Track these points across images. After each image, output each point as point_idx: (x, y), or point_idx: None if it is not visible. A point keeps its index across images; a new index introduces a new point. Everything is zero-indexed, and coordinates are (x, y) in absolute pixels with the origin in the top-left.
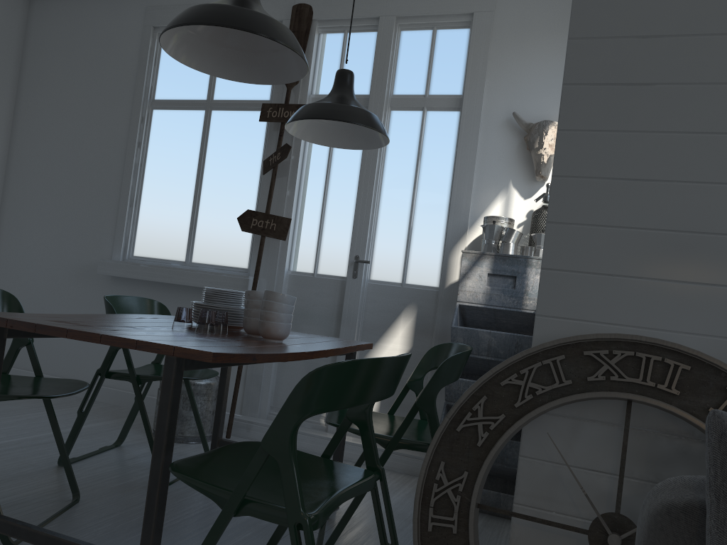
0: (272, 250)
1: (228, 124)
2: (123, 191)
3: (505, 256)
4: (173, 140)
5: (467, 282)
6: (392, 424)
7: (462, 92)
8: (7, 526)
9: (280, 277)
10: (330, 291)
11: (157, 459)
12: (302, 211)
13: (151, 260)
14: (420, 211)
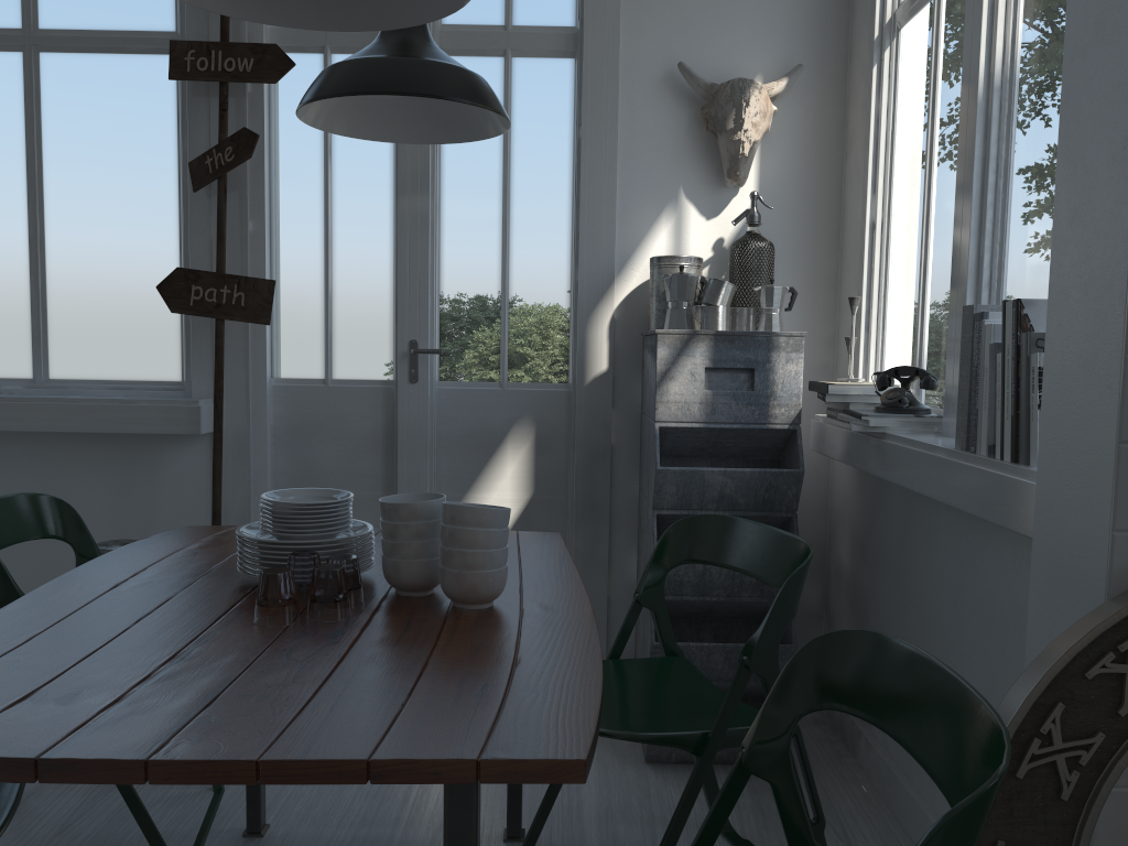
0: (234, 342)
1: (85, 83)
2: None
3: (731, 334)
4: None
5: (670, 385)
6: (650, 687)
7: (576, 22)
8: None
9: (260, 394)
10: (365, 410)
11: None
12: (283, 260)
13: None
14: (521, 249)
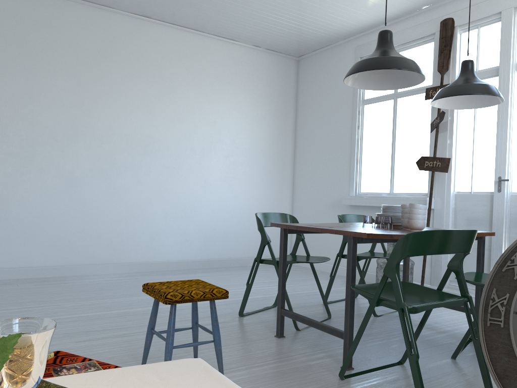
0: (441, 179)
1: (407, 105)
2: (351, 155)
3: None
4: (376, 121)
5: None
6: None
7: None
8: (293, 316)
9: (448, 196)
10: (483, 202)
11: (348, 284)
12: (459, 151)
13: (370, 194)
14: None
